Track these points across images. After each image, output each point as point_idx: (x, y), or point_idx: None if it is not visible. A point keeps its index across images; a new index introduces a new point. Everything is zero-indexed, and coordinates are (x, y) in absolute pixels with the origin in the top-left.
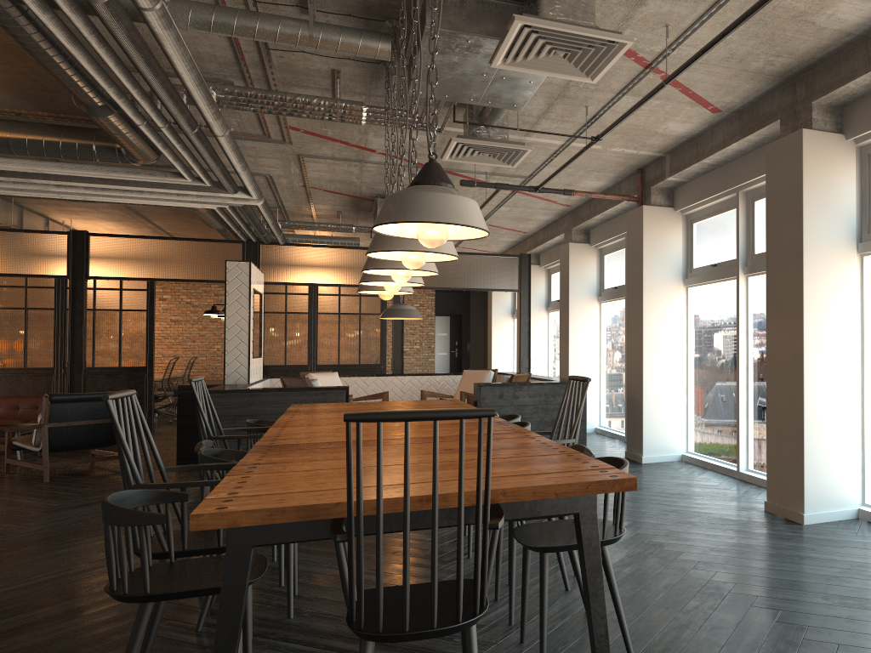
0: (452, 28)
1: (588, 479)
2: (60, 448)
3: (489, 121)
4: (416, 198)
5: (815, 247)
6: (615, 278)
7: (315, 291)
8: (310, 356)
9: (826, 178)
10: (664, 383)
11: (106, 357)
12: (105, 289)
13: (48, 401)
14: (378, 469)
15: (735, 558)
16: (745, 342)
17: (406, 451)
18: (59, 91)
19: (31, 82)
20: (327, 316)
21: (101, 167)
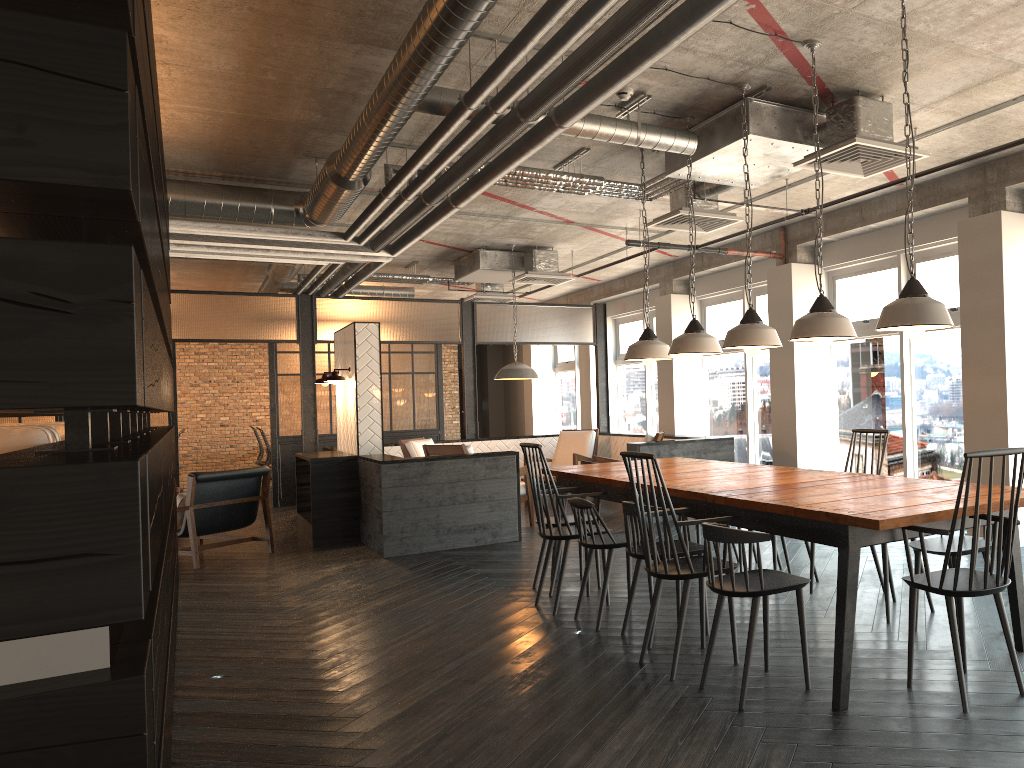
0: (767, 135)
1: None
2: (201, 532)
3: (710, 194)
4: (925, 307)
5: (1012, 312)
6: (723, 331)
7: None
8: None
9: (1018, 253)
10: (814, 435)
11: None
12: None
13: (194, 481)
14: (978, 487)
15: None
16: (909, 394)
17: (991, 475)
18: (268, 156)
19: (249, 149)
20: None
21: (259, 228)
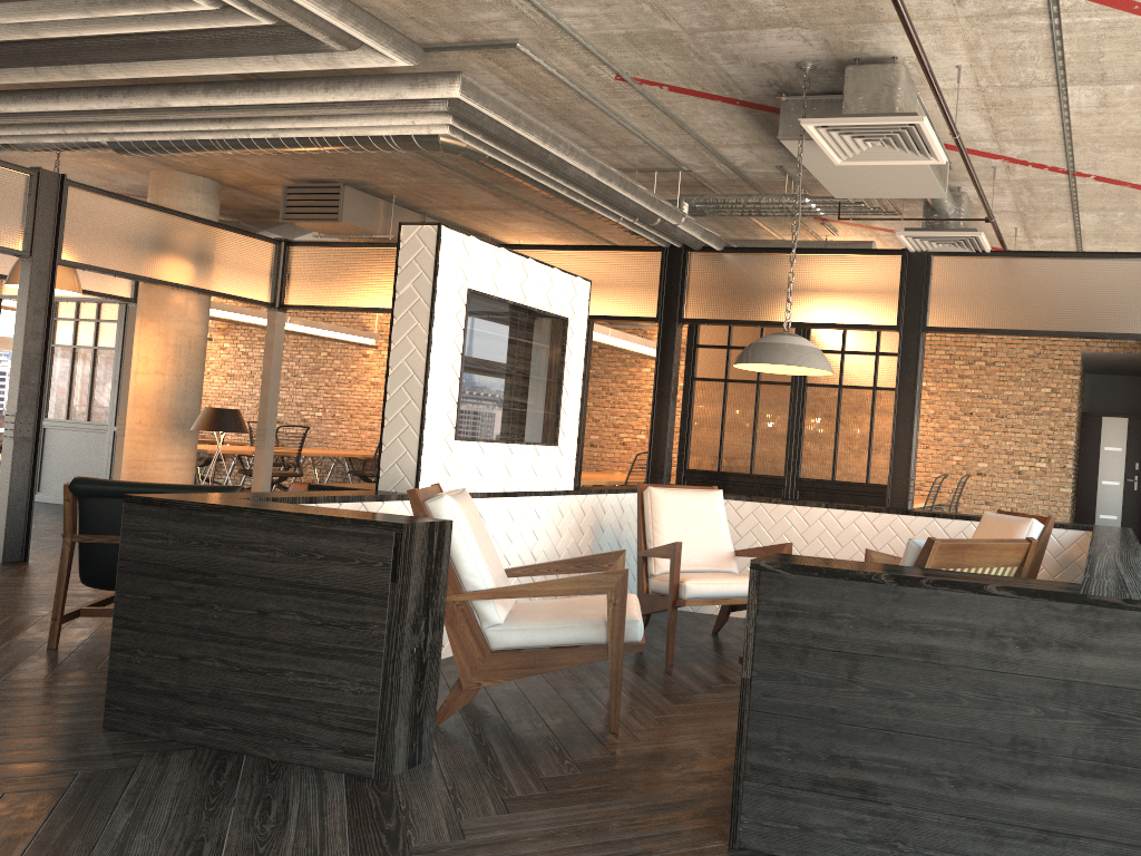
0: None
1: None
2: (110, 584)
3: None
4: None
5: None
6: None
7: None
8: (787, 462)
9: None
10: None
11: None
12: None
13: (66, 492)
14: None
15: None
16: None
17: None
18: None
19: None
20: (821, 391)
21: None
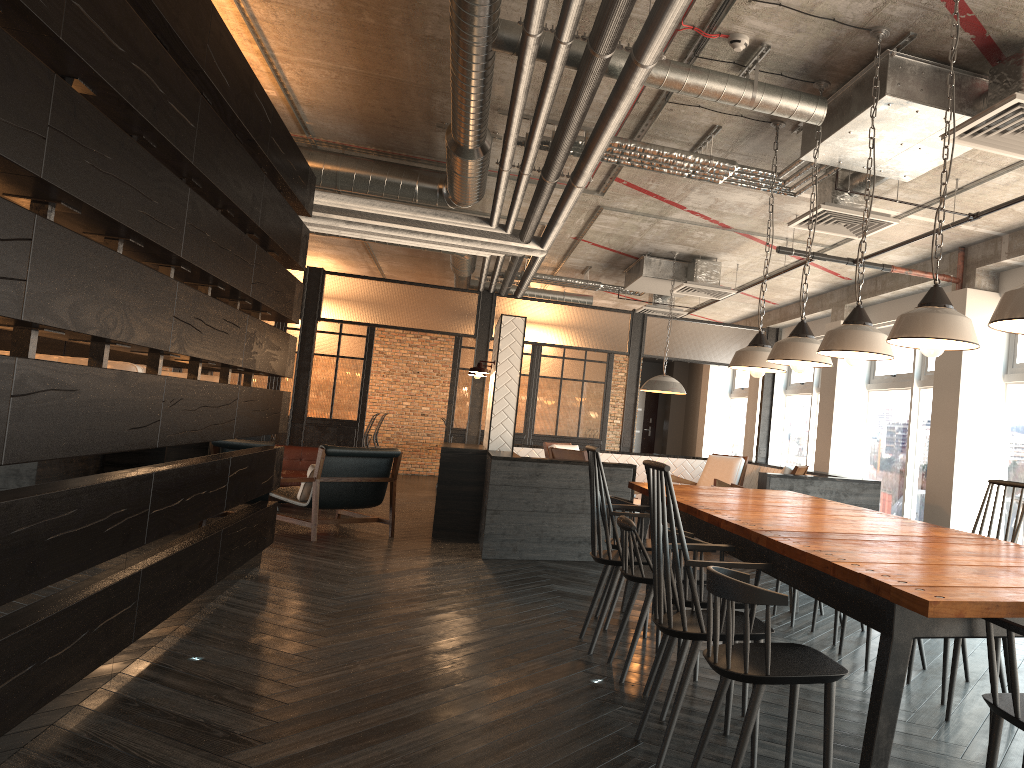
0: (909, 98)
1: None
2: (326, 505)
3: (859, 189)
4: None
5: None
6: (892, 365)
7: (538, 351)
8: (526, 424)
9: None
10: (975, 490)
11: (318, 407)
12: (324, 332)
13: (323, 453)
14: None
15: None
16: None
17: None
18: (408, 128)
19: (387, 118)
20: (549, 381)
21: (410, 208)
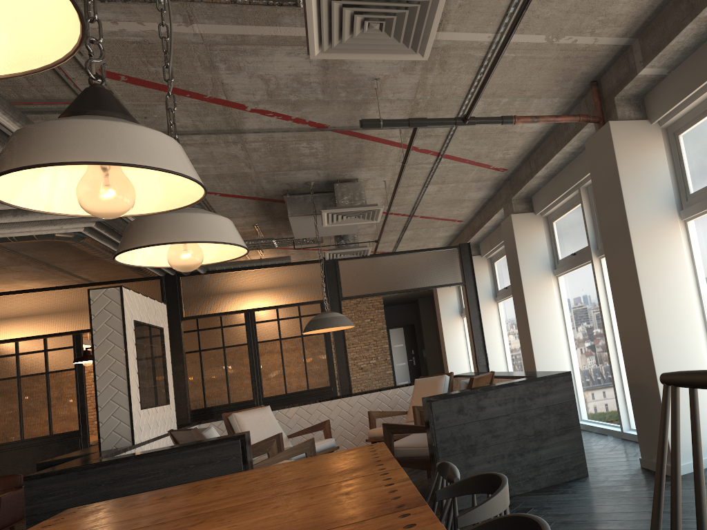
0: None
1: None
2: None
3: None
4: None
5: None
6: (571, 243)
7: (251, 319)
8: (254, 390)
9: None
10: (682, 355)
11: (35, 426)
12: (28, 353)
13: None
14: None
15: None
16: None
17: None
18: None
19: None
20: (268, 344)
21: None
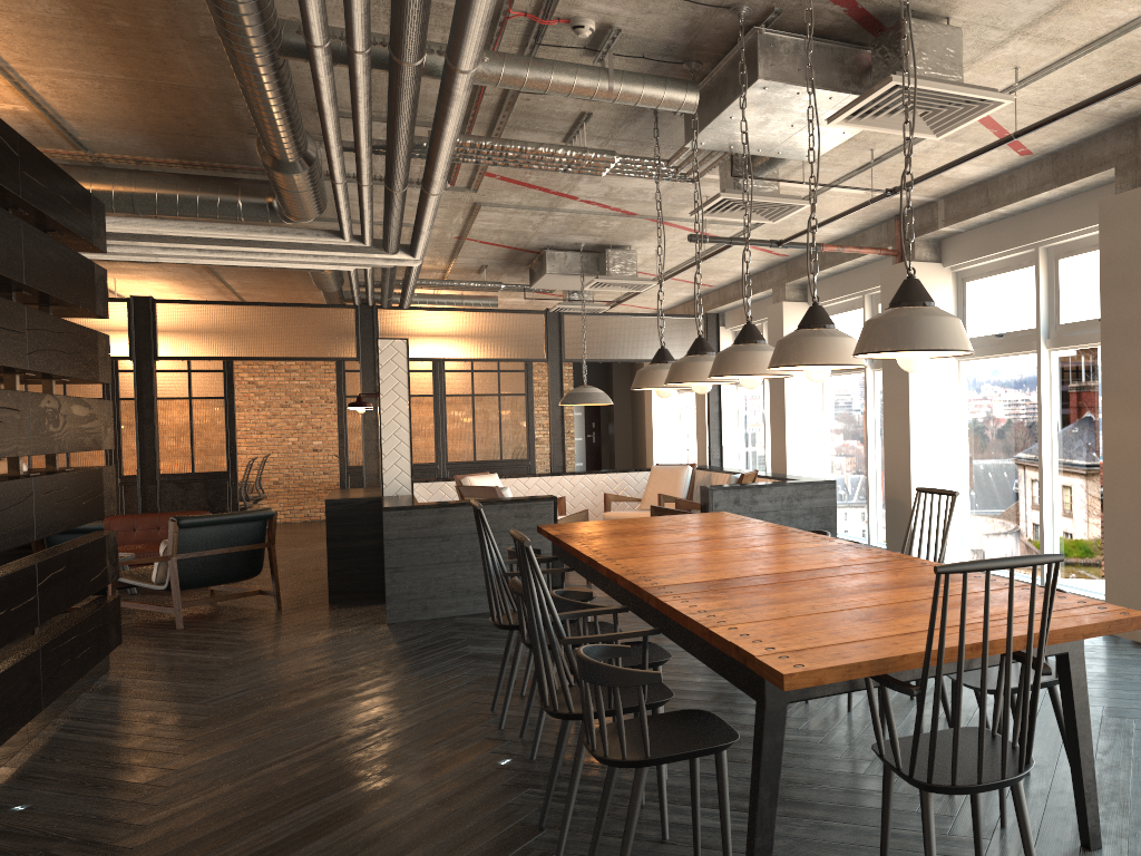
0: (786, 80)
1: (1106, 618)
2: (190, 585)
3: (762, 171)
4: (918, 323)
5: None
6: None
7: (441, 366)
8: (438, 451)
9: None
10: (935, 479)
11: (175, 460)
12: (168, 371)
13: (176, 527)
14: (962, 620)
15: (1111, 690)
16: (1048, 430)
17: (987, 601)
18: (213, 136)
19: (183, 127)
20: (458, 399)
21: (238, 227)
